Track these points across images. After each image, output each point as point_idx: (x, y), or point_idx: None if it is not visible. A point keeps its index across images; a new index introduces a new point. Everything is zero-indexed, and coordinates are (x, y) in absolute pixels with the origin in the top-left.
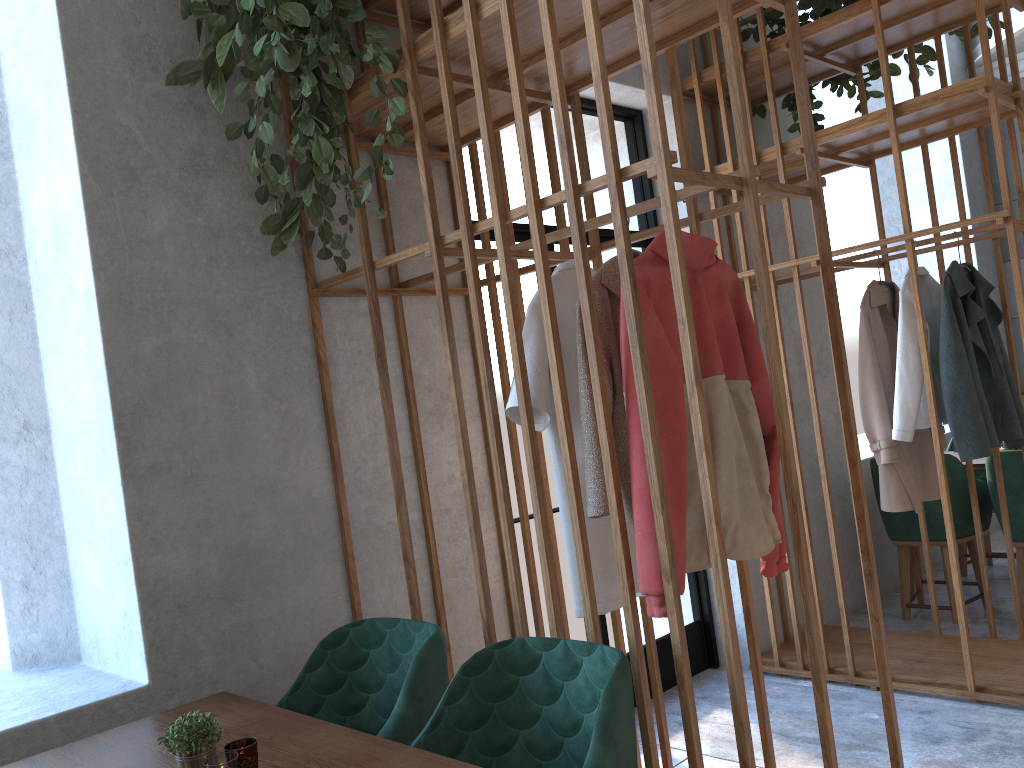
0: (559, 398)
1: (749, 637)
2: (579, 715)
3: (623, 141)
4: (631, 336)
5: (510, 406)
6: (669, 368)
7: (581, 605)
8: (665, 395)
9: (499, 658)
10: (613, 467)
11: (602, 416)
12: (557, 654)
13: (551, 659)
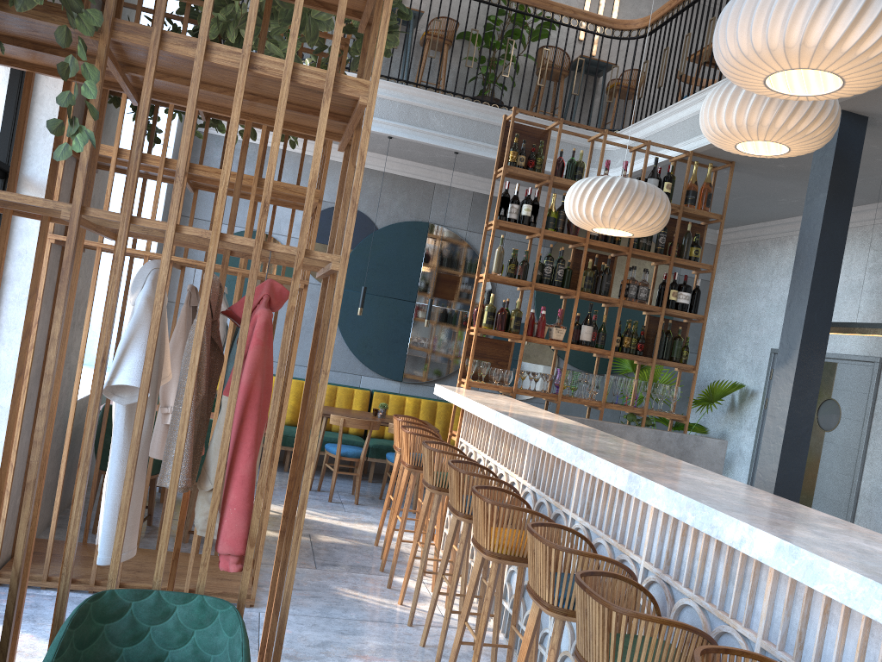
0: (191, 393)
1: (173, 572)
2: (164, 651)
3: (3, 68)
4: (279, 368)
5: (124, 384)
6: (269, 388)
7: (110, 555)
8: (262, 407)
9: (93, 609)
10: (227, 457)
11: (231, 418)
12: (148, 603)
13: (141, 607)
